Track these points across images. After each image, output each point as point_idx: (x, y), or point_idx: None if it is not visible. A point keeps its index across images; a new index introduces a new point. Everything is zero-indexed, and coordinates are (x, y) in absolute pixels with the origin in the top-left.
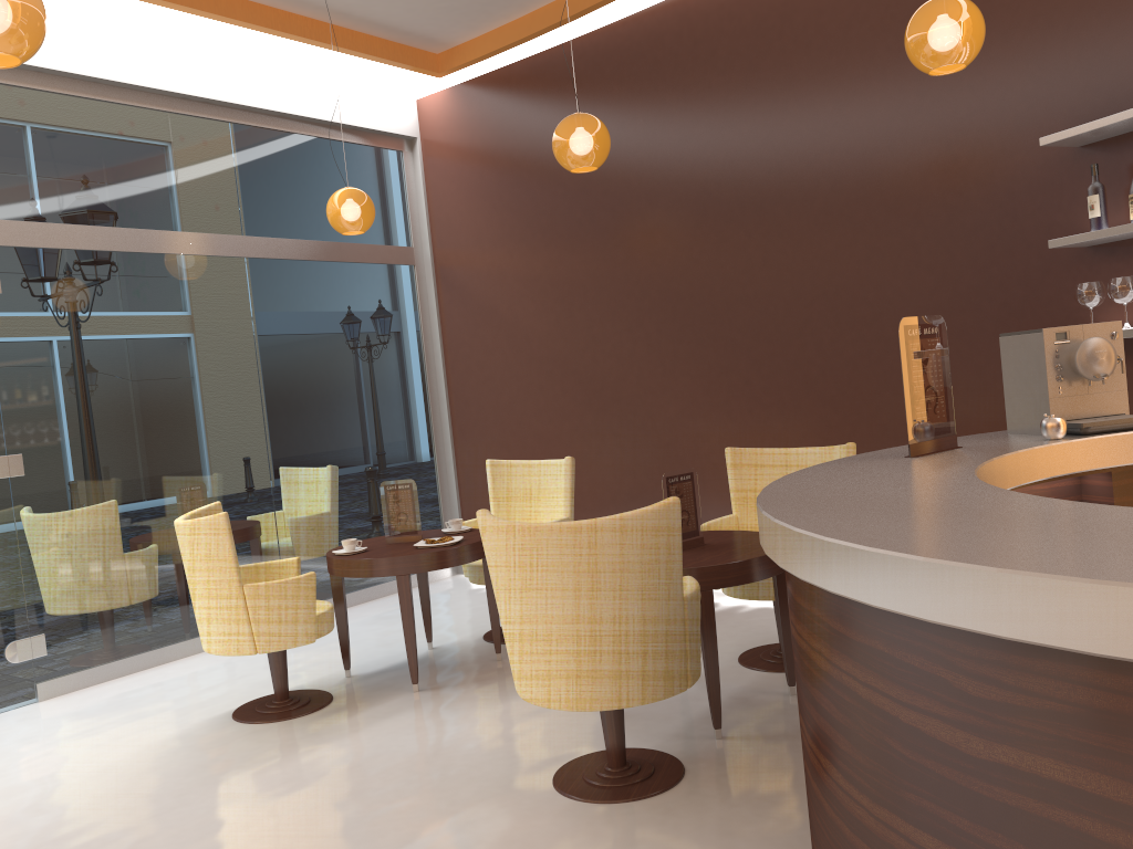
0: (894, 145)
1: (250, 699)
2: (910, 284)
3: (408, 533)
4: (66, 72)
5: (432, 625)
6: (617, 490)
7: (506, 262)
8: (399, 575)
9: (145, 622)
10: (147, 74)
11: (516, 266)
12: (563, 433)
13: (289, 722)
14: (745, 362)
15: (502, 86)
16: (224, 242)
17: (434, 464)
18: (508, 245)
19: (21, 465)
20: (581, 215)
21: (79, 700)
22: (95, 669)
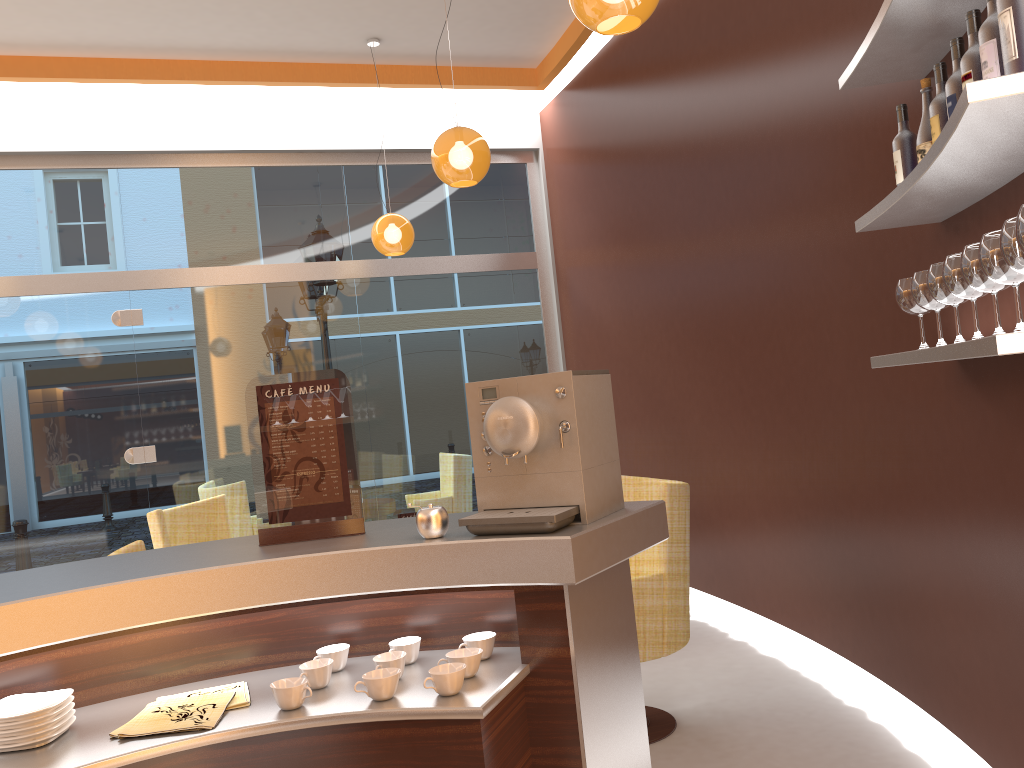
0: (813, 101)
1: None
2: (835, 277)
3: None
4: (194, 150)
5: None
6: None
7: (592, 262)
8: None
9: None
10: (262, 139)
11: (598, 266)
12: (633, 435)
13: None
14: (738, 367)
15: (582, 89)
16: (333, 268)
17: None
18: (593, 245)
19: (154, 454)
20: (631, 210)
21: None
22: None
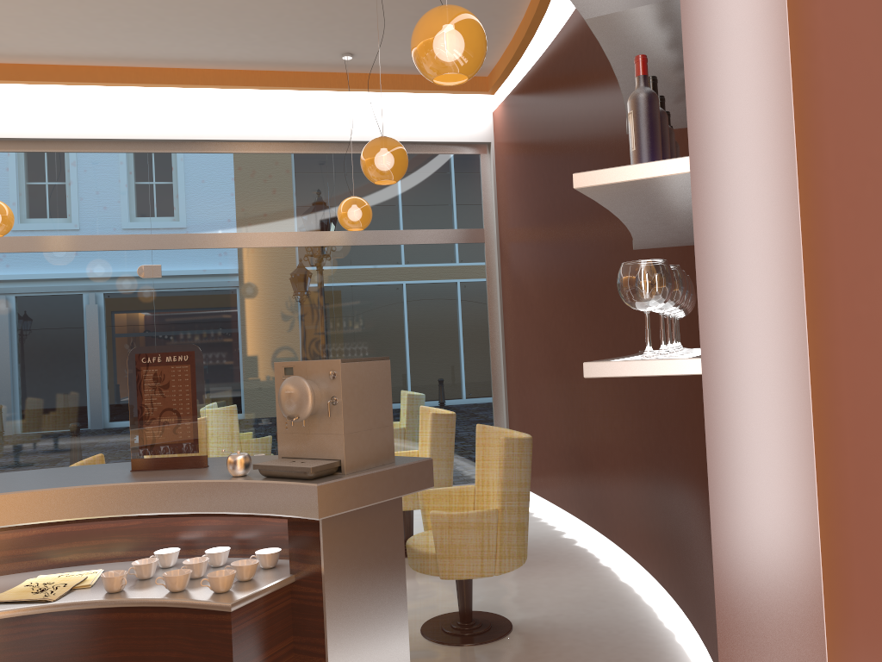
0: None
1: None
2: None
3: None
4: (207, 139)
5: None
6: (565, 443)
7: (523, 240)
8: None
9: None
10: (261, 131)
11: (527, 244)
12: (545, 387)
13: None
14: (611, 340)
15: (521, 96)
16: (314, 236)
17: (490, 400)
18: (524, 227)
19: None
20: (549, 201)
21: None
22: None
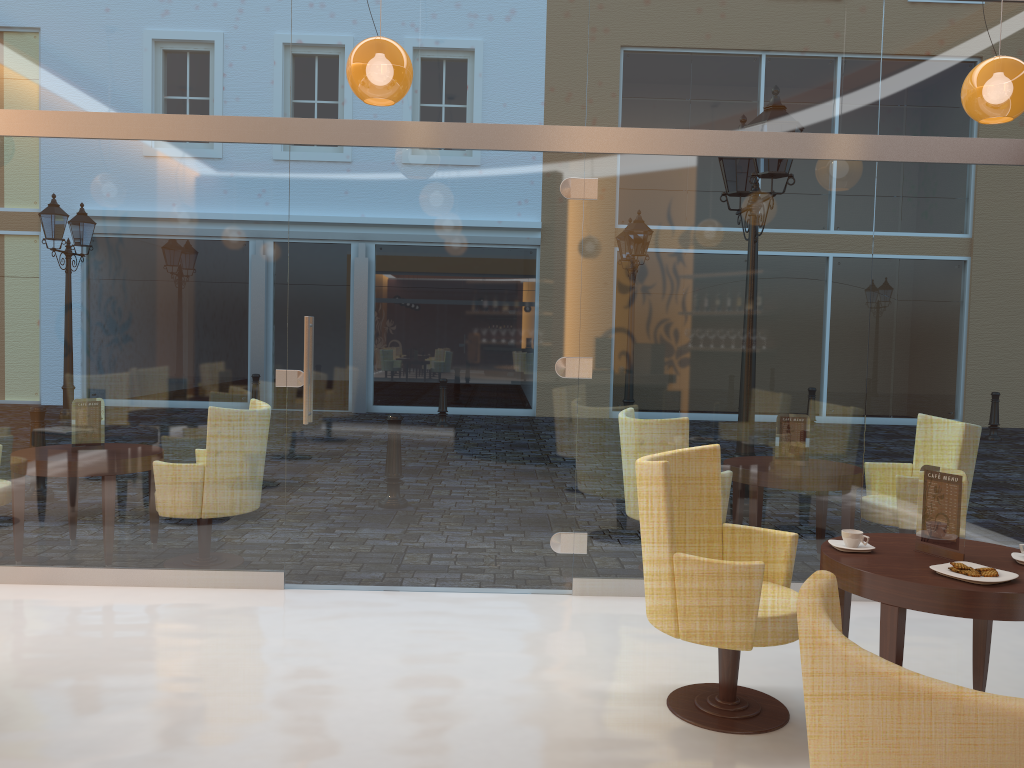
0: None
1: (711, 680)
2: None
3: (946, 545)
4: None
5: (1019, 672)
6: None
7: None
8: (885, 603)
9: None
10: None
11: None
12: None
13: (705, 733)
14: None
15: None
16: (850, 143)
17: None
18: None
19: (589, 369)
20: None
21: (596, 607)
22: (628, 581)
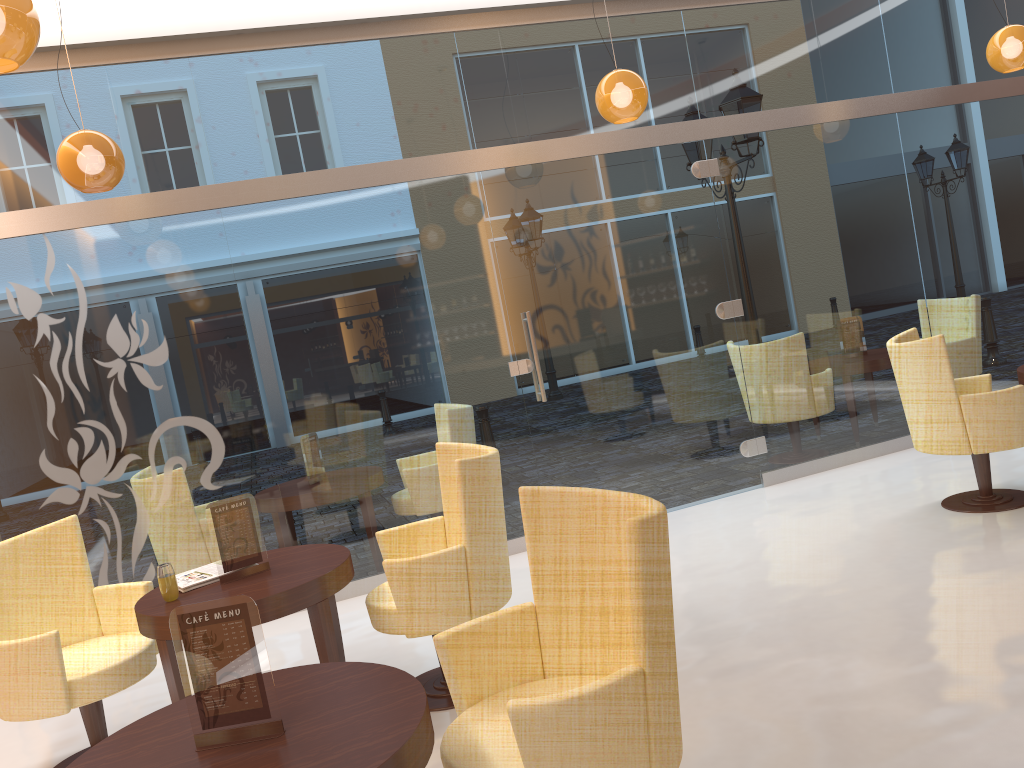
0: None
1: (949, 494)
2: None
3: None
4: None
5: None
6: None
7: None
8: None
9: (833, 430)
10: None
11: None
12: None
13: (1001, 513)
14: None
15: None
16: (877, 102)
17: None
18: None
19: (741, 308)
20: None
21: (795, 487)
22: (800, 465)
